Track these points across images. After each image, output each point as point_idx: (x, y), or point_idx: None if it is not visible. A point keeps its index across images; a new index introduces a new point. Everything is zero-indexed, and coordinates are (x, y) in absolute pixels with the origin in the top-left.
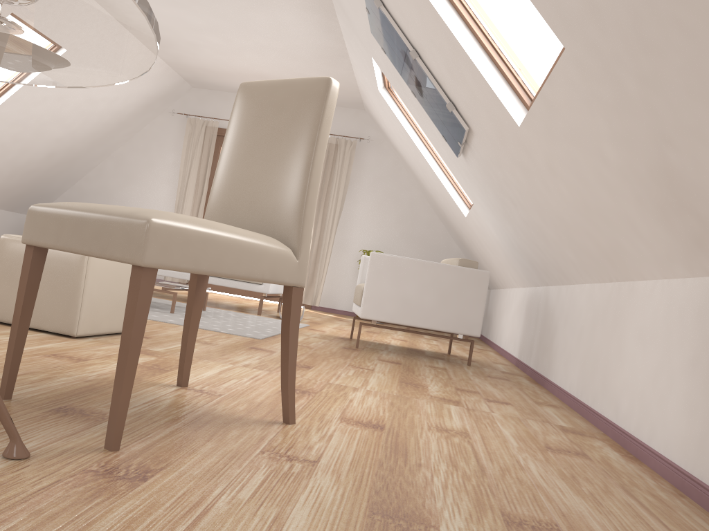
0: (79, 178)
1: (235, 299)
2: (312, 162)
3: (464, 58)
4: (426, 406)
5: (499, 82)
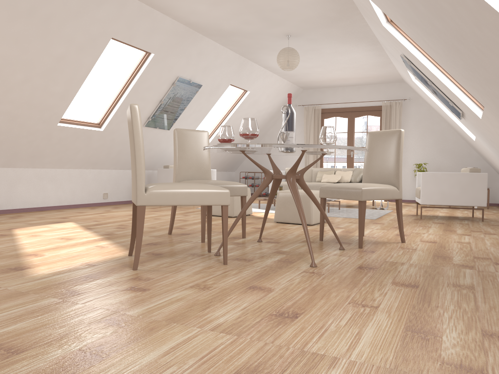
0: None
1: (345, 201)
2: (399, 158)
3: (452, 92)
4: (454, 237)
5: (469, 101)
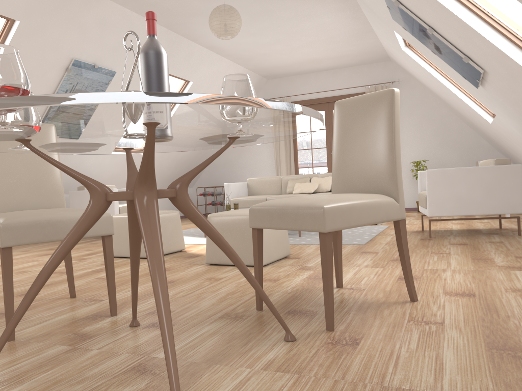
0: None
1: None
2: (394, 143)
3: (472, 31)
4: (498, 275)
5: (503, 42)
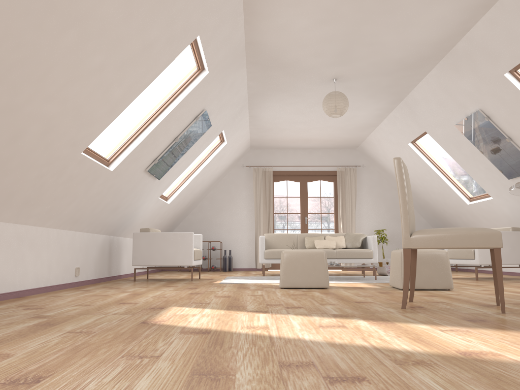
0: (189, 213)
1: None
2: None
3: None
4: None
5: None
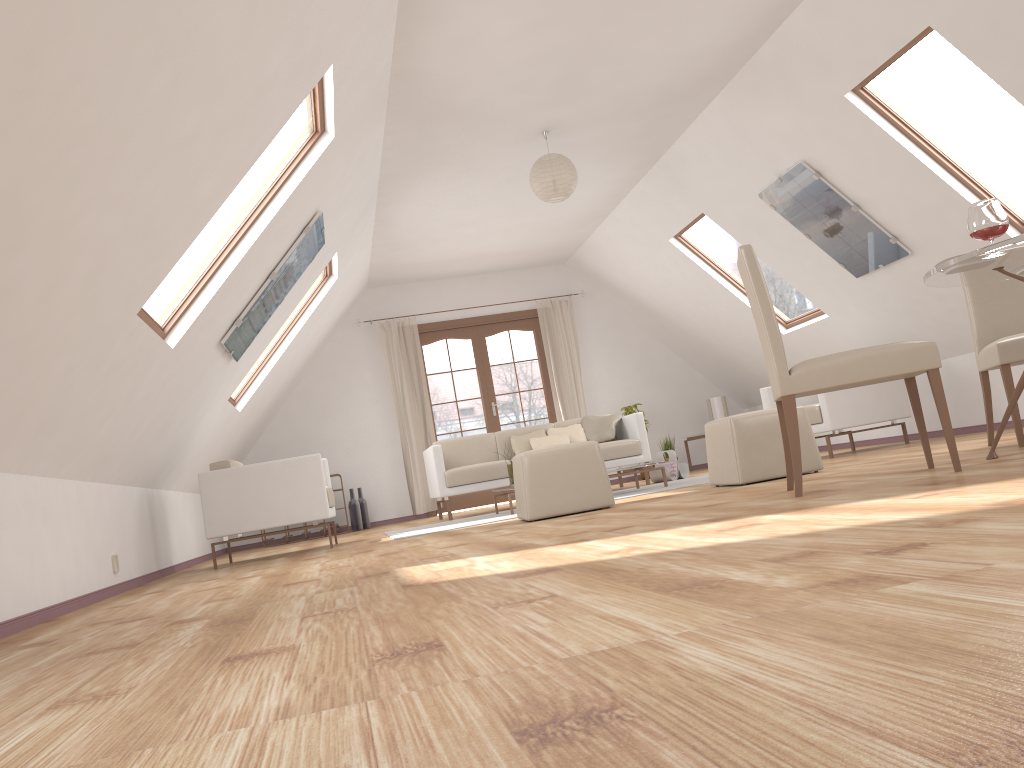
0: (264, 430)
1: None
2: None
3: (960, 206)
4: None
5: None
